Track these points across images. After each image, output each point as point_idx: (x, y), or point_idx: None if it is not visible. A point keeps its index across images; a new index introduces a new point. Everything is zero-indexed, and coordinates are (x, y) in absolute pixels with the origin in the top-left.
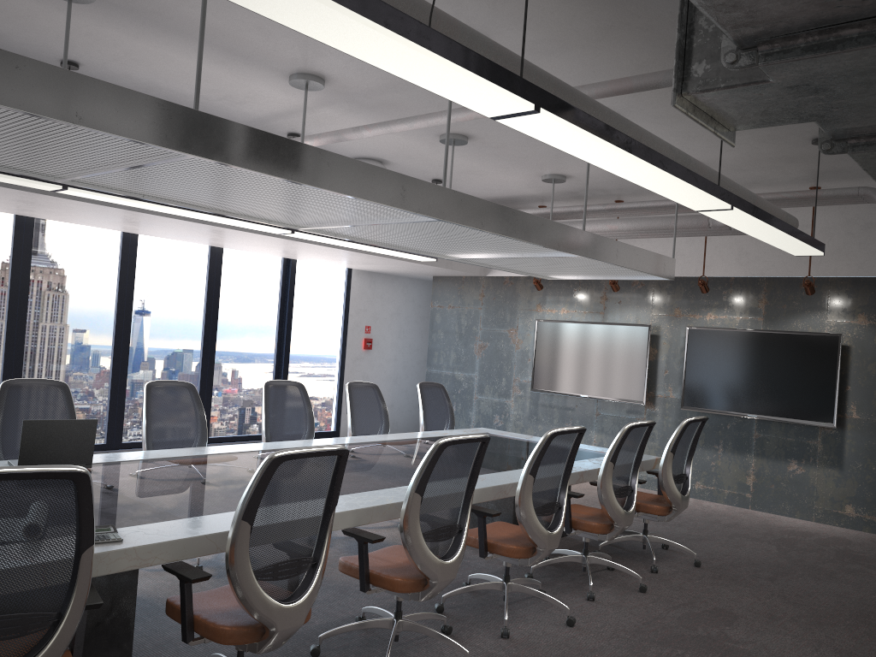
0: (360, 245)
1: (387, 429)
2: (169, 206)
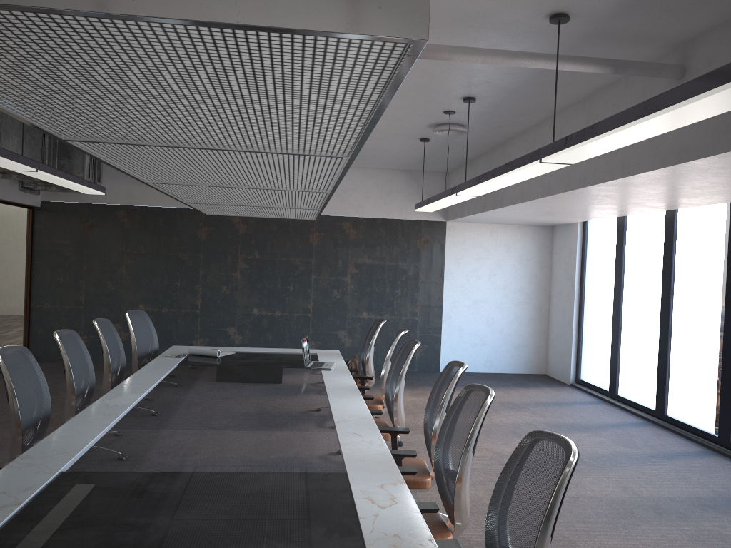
0: (607, 133)
1: (455, 479)
2: (481, 182)
